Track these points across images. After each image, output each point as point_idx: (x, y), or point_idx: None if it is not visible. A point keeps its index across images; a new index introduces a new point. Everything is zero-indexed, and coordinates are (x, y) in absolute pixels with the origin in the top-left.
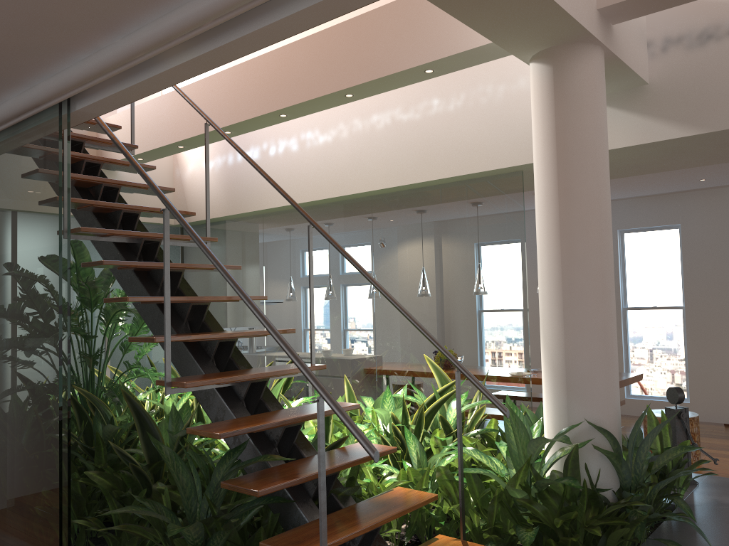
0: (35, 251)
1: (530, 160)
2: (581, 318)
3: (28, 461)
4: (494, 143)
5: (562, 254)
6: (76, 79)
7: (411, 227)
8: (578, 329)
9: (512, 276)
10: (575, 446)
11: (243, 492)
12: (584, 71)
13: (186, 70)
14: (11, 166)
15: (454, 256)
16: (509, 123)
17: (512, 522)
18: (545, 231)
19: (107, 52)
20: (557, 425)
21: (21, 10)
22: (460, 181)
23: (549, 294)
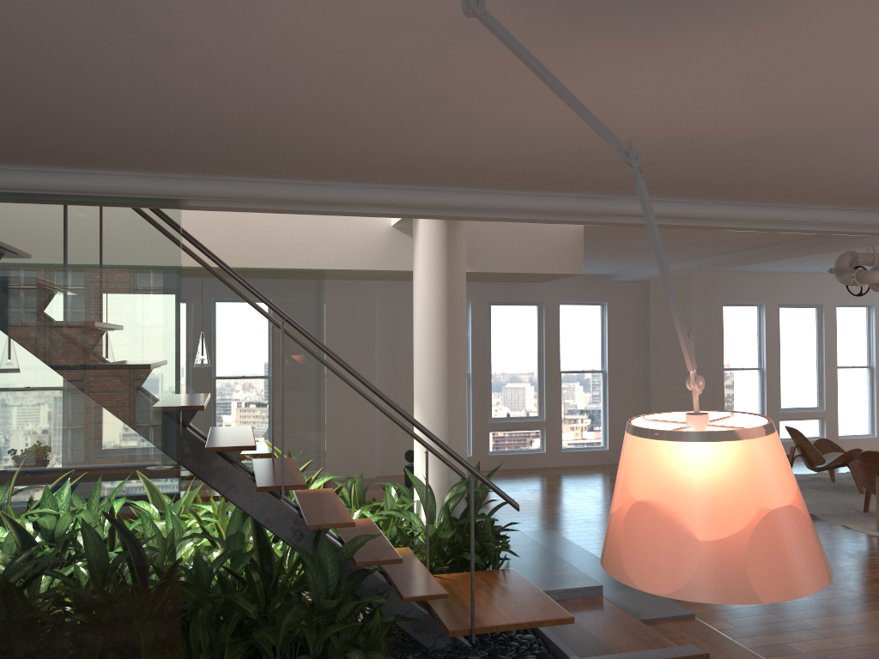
0: (118, 356)
1: (345, 266)
2: (458, 405)
3: (100, 604)
4: (312, 245)
5: (448, 359)
6: (274, 198)
7: (198, 308)
8: (456, 413)
9: (312, 364)
10: (477, 494)
11: (385, 563)
12: (462, 229)
13: (367, 214)
14: (45, 244)
15: (251, 342)
16: (327, 230)
17: (437, 557)
18: (435, 341)
19: (341, 193)
20: (439, 484)
21: (357, 166)
22: (261, 270)
23: (437, 388)
